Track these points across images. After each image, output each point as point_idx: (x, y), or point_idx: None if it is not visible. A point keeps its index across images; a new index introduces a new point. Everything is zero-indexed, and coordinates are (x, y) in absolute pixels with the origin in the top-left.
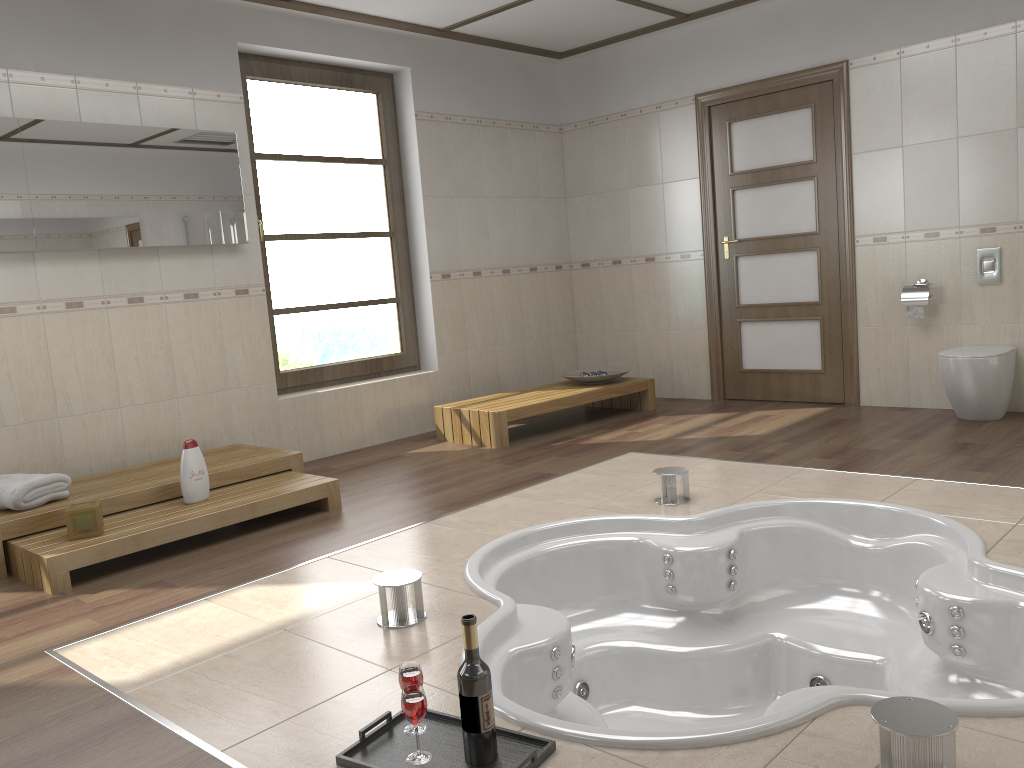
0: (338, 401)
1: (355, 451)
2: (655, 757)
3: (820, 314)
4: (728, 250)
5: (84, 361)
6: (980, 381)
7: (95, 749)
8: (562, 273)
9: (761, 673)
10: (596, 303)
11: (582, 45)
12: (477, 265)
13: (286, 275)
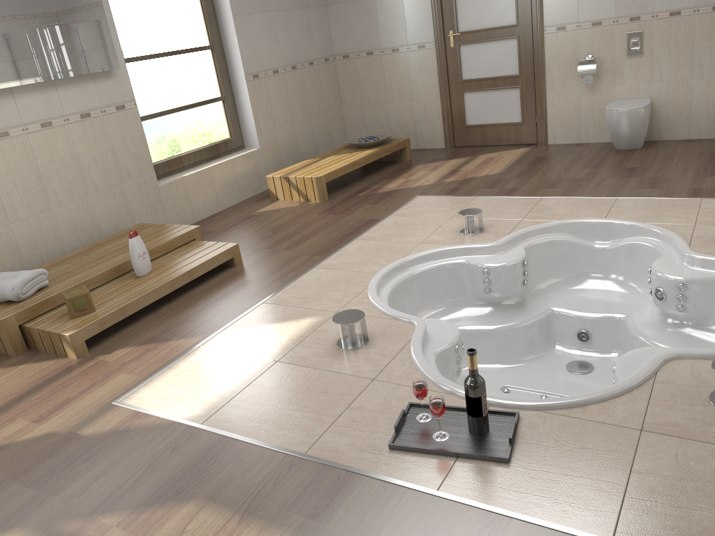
0: (198, 180)
1: (215, 215)
2: (581, 411)
3: (520, 83)
4: (453, 41)
5: (19, 178)
6: (633, 125)
7: (215, 466)
8: (329, 64)
9: (546, 333)
10: (356, 85)
11: None
12: (275, 65)
13: (144, 89)
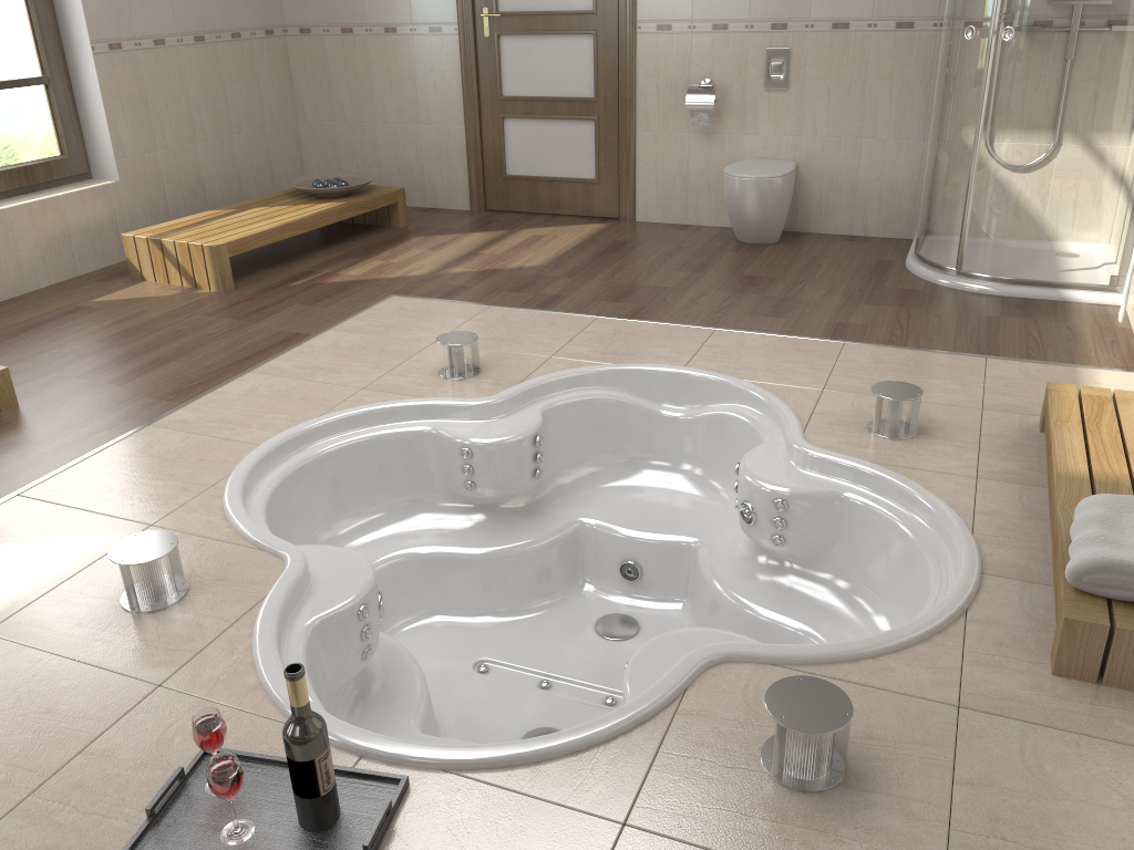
0: None
1: (14, 300)
2: (529, 776)
3: (595, 114)
4: (489, 26)
5: None
6: (764, 204)
7: None
8: (275, 41)
9: (569, 563)
10: (322, 83)
11: None
12: (158, 30)
13: None
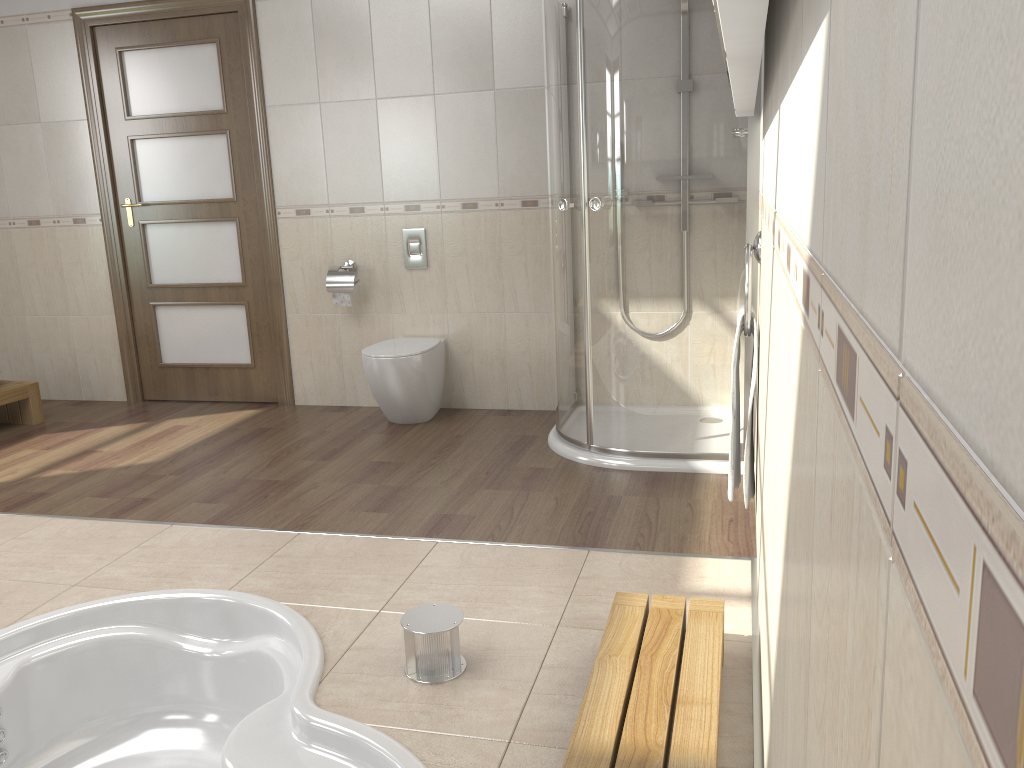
0: None
1: None
2: None
3: (245, 298)
4: (132, 215)
5: None
6: (404, 383)
7: None
8: None
9: None
10: None
11: None
12: None
13: None
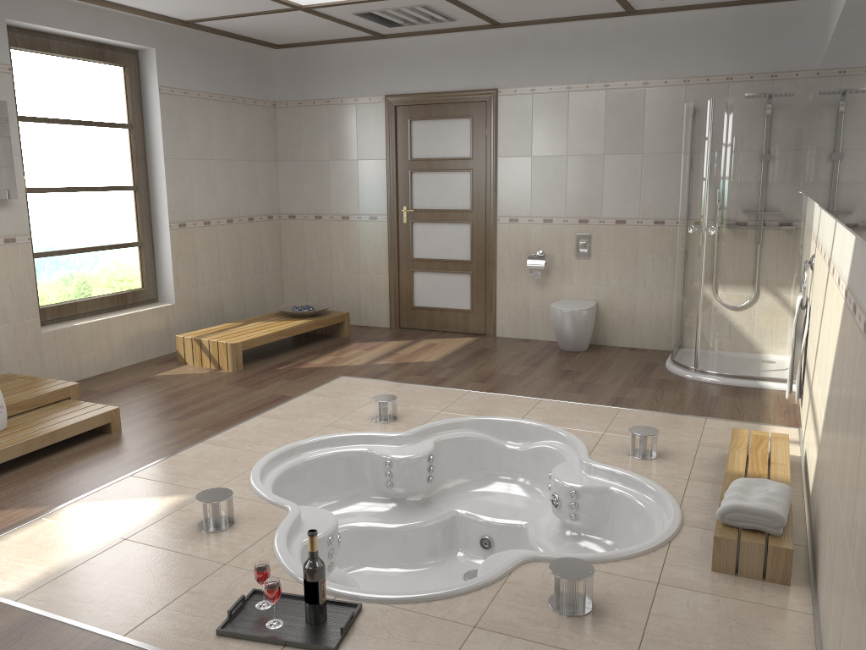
0: (93, 332)
1: (107, 373)
2: (425, 606)
3: (471, 269)
4: (406, 216)
5: None
6: (576, 326)
7: (16, 646)
8: (273, 222)
9: (448, 537)
10: (300, 248)
11: (297, 42)
12: (207, 216)
13: (45, 223)
